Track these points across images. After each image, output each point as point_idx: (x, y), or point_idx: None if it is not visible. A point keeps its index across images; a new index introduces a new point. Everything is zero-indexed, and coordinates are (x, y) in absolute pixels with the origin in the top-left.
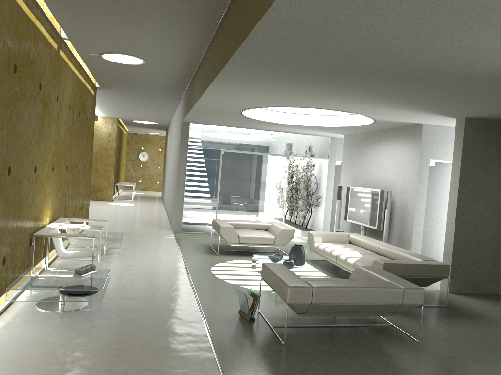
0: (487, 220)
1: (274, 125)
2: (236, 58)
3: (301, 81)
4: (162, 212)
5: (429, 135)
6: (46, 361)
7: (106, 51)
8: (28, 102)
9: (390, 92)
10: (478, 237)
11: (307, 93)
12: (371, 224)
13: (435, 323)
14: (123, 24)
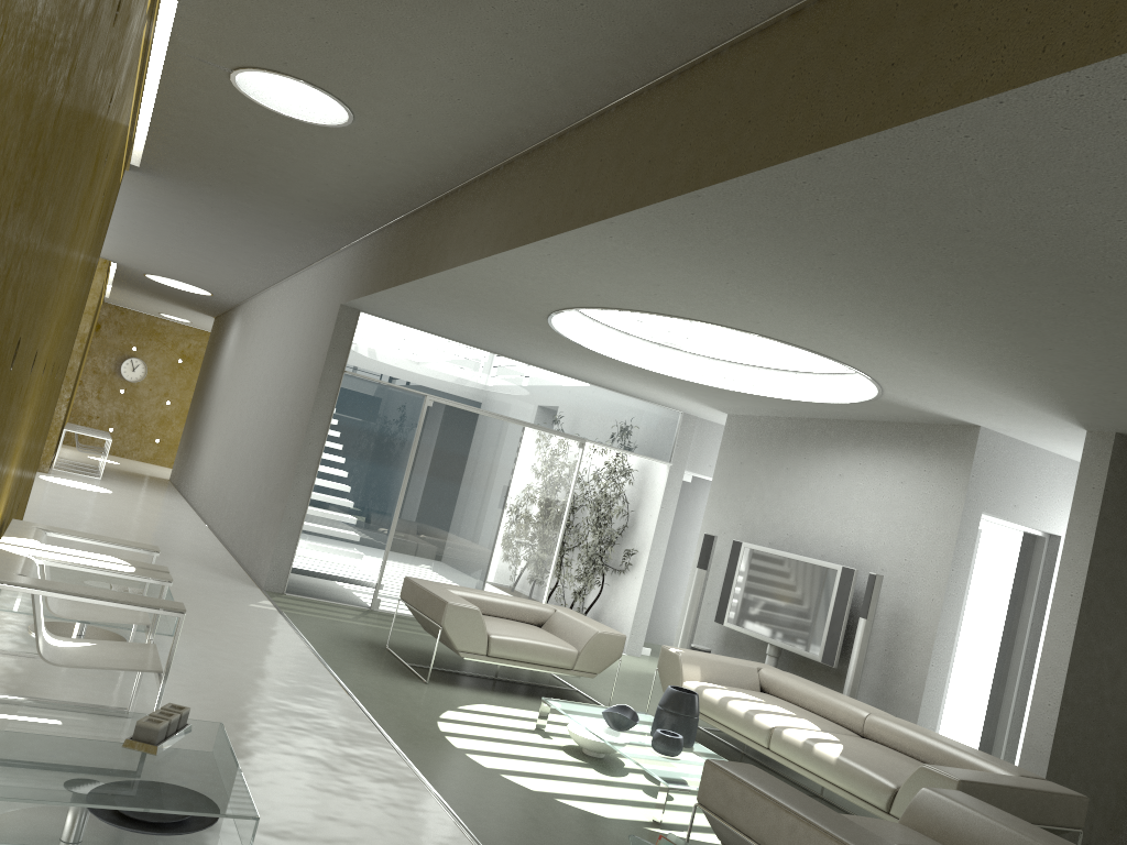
0: (1123, 684)
1: (588, 360)
2: (831, 156)
3: (890, 265)
4: (198, 524)
5: (988, 455)
6: None
7: (265, 64)
8: (91, 140)
9: (1066, 341)
10: (1103, 723)
11: (842, 299)
12: (804, 647)
13: None
14: None
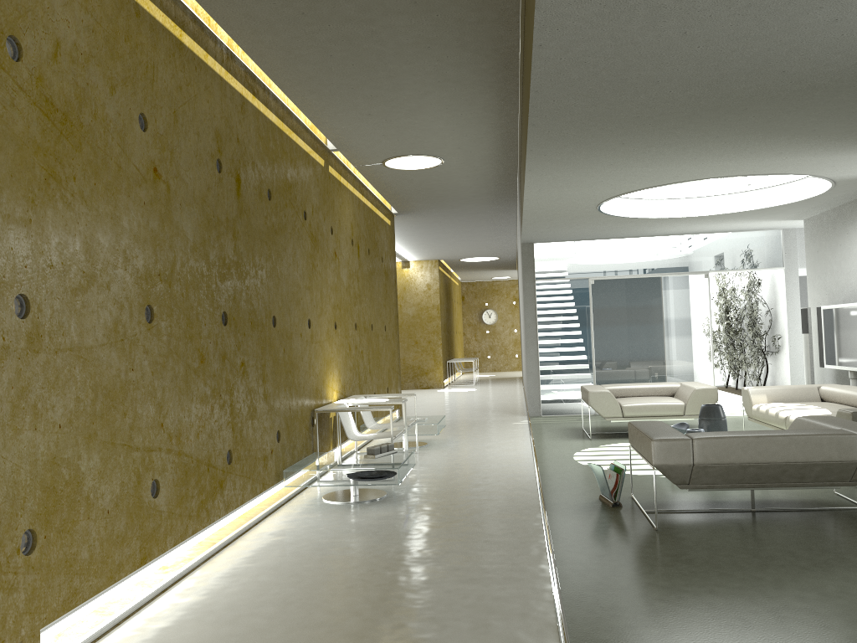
0: None
1: (667, 222)
2: (535, 122)
3: (651, 136)
4: (518, 394)
5: None
6: (328, 544)
7: (389, 156)
8: (291, 236)
9: (809, 125)
10: None
11: (676, 154)
12: None
13: None
14: (397, 113)
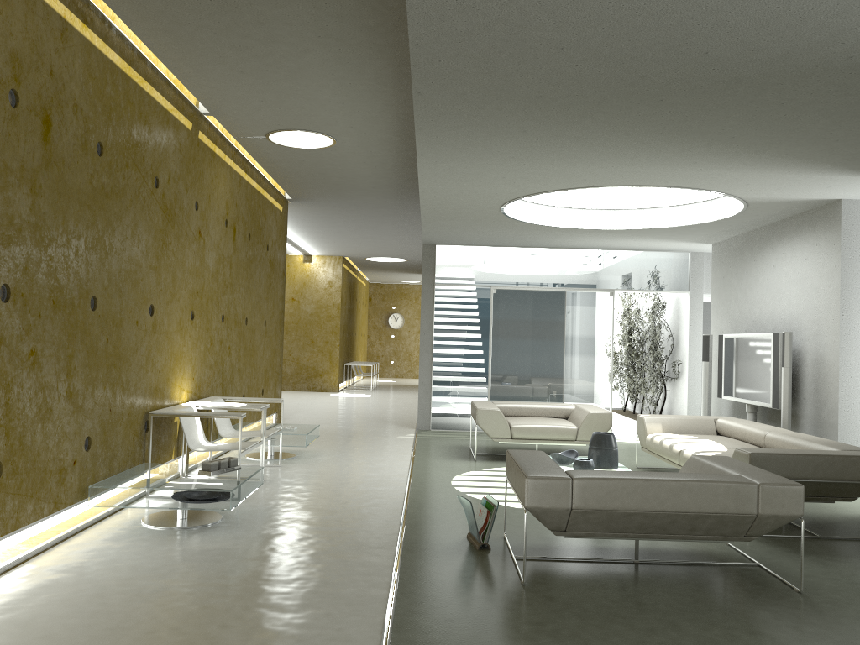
0: None
1: (575, 234)
2: (421, 90)
3: (556, 125)
4: (413, 404)
5: (856, 219)
6: (116, 588)
7: (272, 128)
8: (131, 204)
9: (728, 130)
10: None
11: (584, 151)
12: (762, 400)
13: (854, 566)
14: (275, 74)
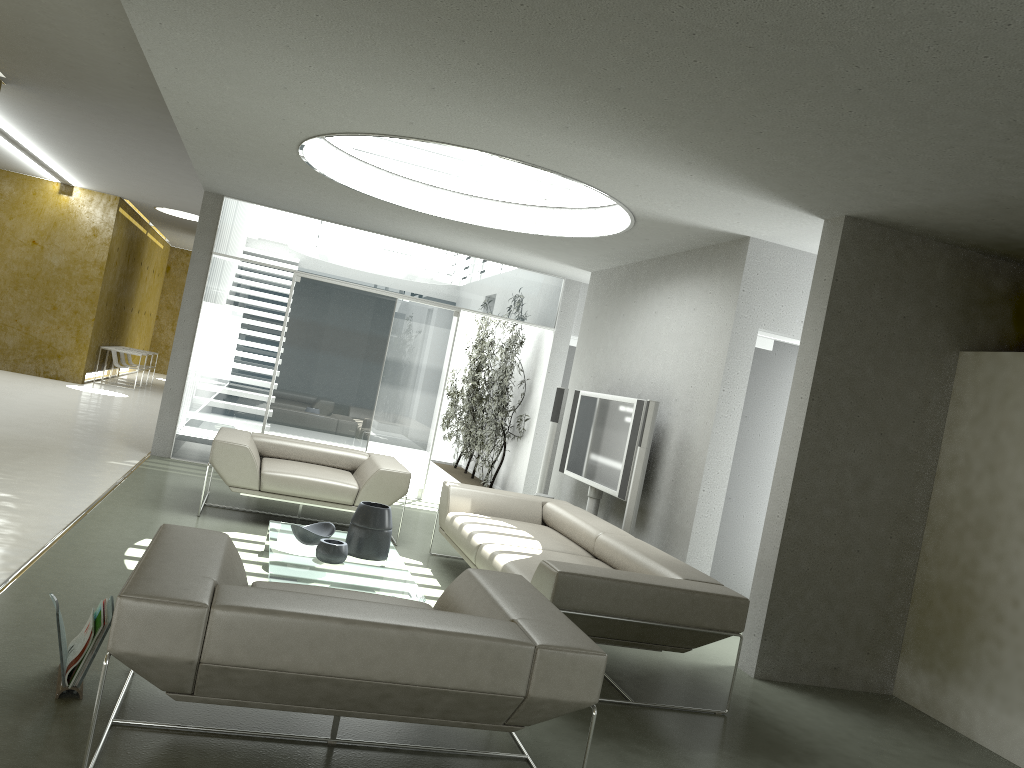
0: (876, 495)
1: (416, 220)
2: None
3: None
4: None
5: (763, 268)
6: None
7: None
8: None
9: (612, 71)
10: (849, 537)
11: (399, 62)
12: (608, 485)
13: (664, 766)
14: None
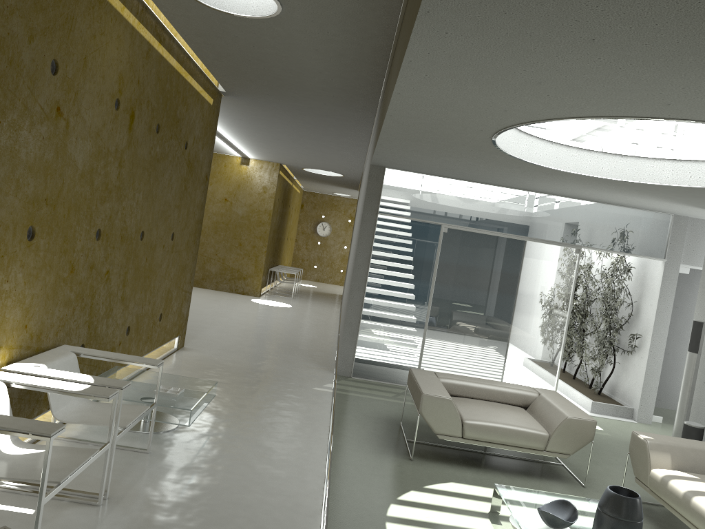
0: None
1: (561, 178)
2: None
3: None
4: (332, 325)
5: None
6: None
7: None
8: None
9: None
10: None
11: None
12: None
13: None
14: None
